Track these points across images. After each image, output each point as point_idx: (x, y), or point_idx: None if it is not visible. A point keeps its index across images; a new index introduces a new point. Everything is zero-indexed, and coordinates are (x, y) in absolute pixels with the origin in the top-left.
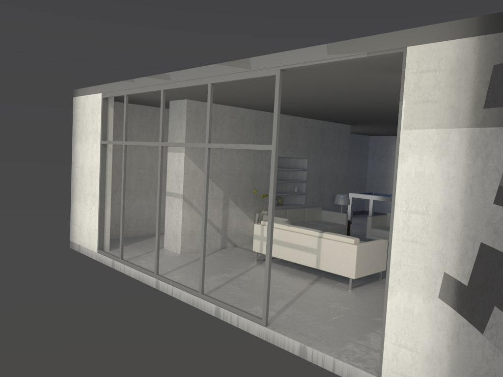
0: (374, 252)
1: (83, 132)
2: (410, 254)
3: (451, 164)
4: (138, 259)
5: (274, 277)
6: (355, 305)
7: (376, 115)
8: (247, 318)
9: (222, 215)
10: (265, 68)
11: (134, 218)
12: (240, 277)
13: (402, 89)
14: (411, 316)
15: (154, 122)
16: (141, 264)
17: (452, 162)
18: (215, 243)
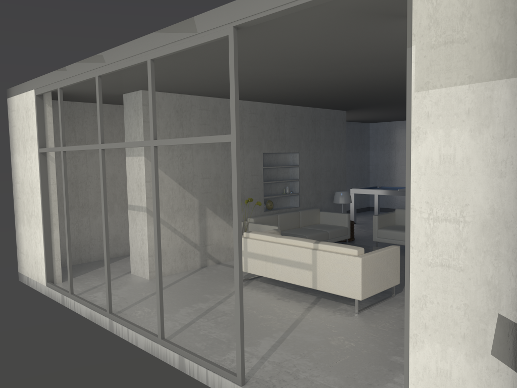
0: (384, 263)
1: (20, 140)
2: (441, 285)
3: (498, 138)
4: (95, 292)
5: (262, 303)
6: (364, 338)
7: (374, 94)
8: (218, 374)
9: (199, 227)
10: (214, 28)
11: (97, 238)
12: (218, 307)
13: (409, 28)
14: (449, 381)
15: (113, 123)
16: (96, 299)
17: (500, 135)
18: (193, 262)
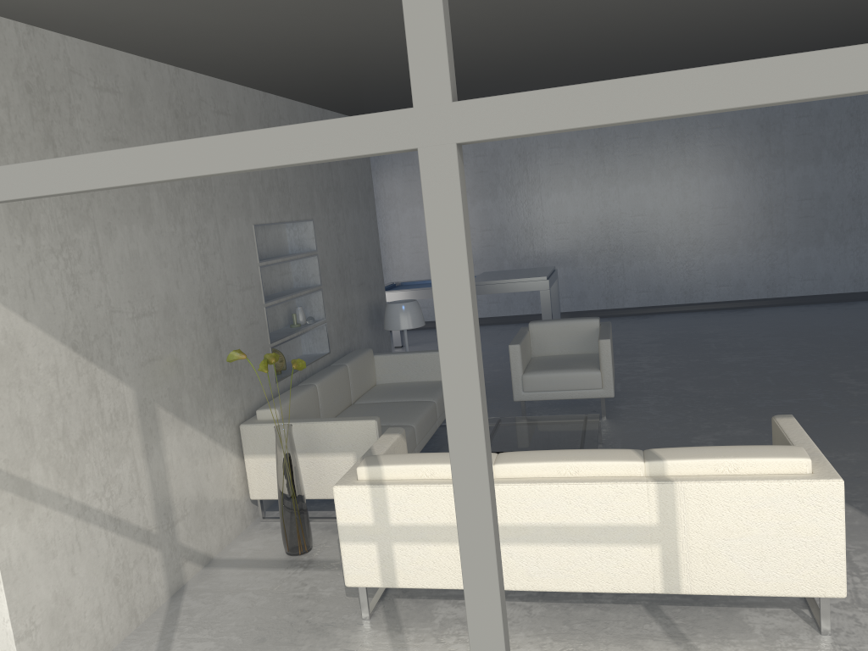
0: None
1: None
2: None
3: None
4: None
5: None
6: None
7: (530, 60)
8: None
9: (148, 476)
10: None
11: None
12: None
13: None
14: None
15: None
16: None
17: None
18: (149, 591)
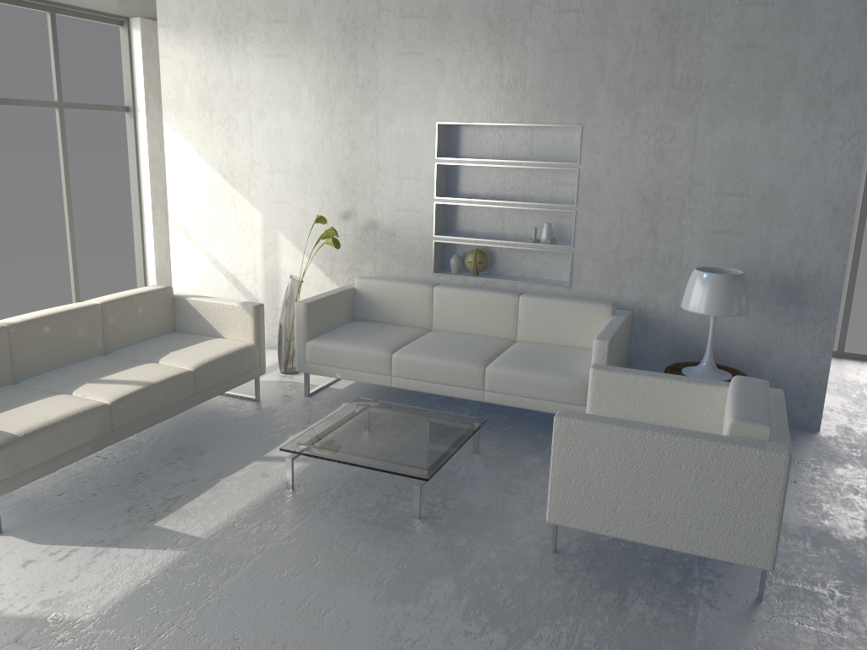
0: None
1: None
2: None
3: None
4: None
5: None
6: None
7: None
8: None
9: (263, 269)
10: None
11: None
12: None
13: None
14: None
15: None
16: None
17: None
18: None
